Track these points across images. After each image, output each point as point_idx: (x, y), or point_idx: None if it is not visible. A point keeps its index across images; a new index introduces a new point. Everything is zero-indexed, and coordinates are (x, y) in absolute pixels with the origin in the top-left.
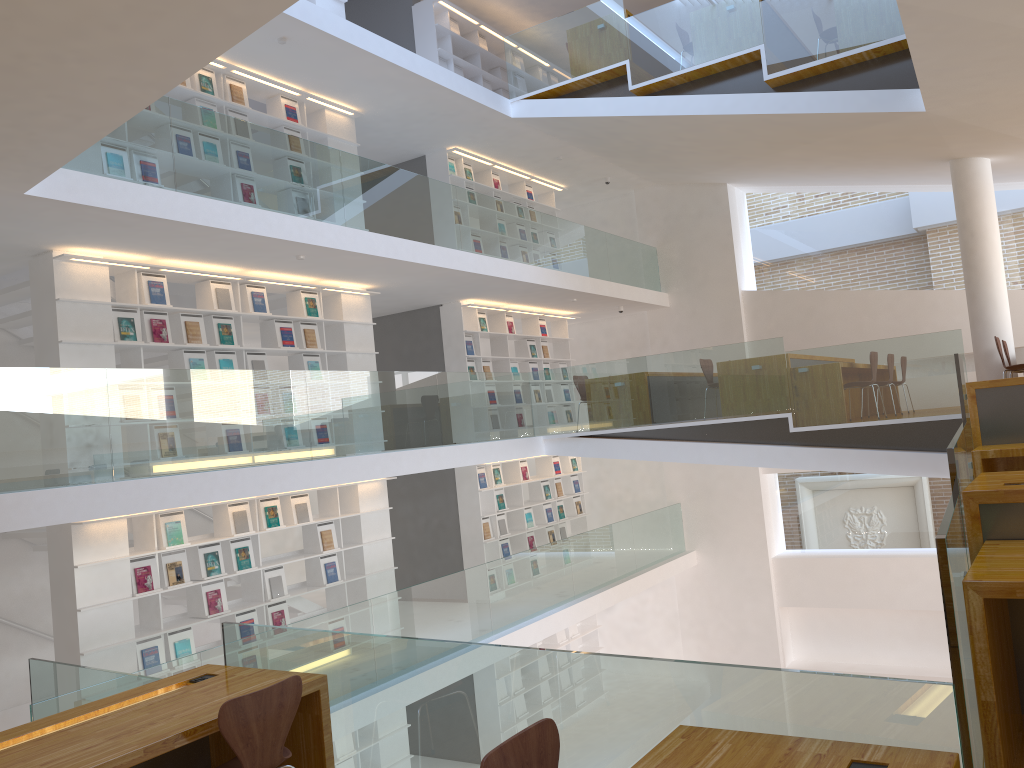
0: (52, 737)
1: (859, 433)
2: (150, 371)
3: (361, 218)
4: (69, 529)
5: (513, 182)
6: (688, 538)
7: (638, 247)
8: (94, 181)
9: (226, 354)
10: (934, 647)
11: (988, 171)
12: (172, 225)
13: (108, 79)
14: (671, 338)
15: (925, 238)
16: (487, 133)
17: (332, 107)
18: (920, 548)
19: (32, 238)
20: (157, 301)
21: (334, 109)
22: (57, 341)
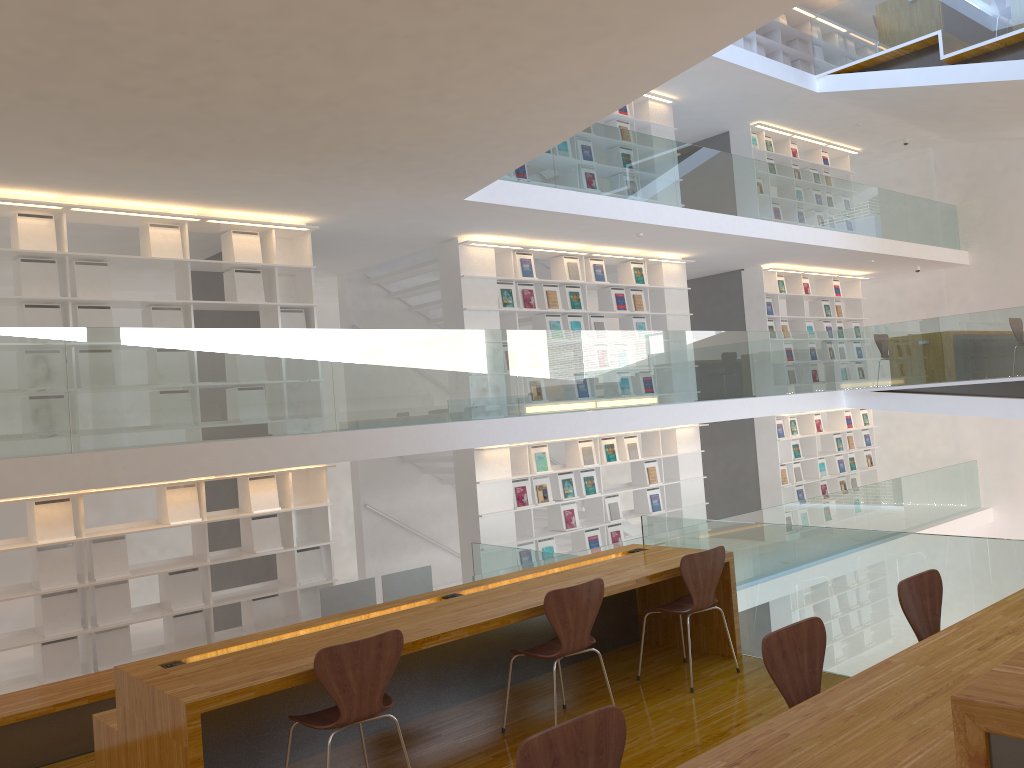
0: (565, 572)
1: None
2: (541, 332)
3: (689, 198)
4: (472, 454)
5: (809, 149)
6: (984, 495)
7: (937, 206)
8: (505, 185)
9: (575, 317)
10: None
11: None
12: (553, 215)
13: (557, 120)
14: (970, 296)
15: None
16: (791, 108)
17: (654, 98)
18: None
19: (448, 229)
20: (527, 275)
21: (656, 99)
22: (462, 308)
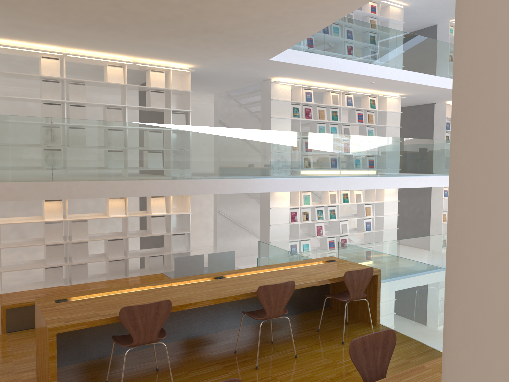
0: (285, 270)
1: None
2: (307, 133)
3: (403, 63)
4: (269, 193)
5: None
6: None
7: None
8: (294, 52)
9: (333, 125)
10: None
11: None
12: (321, 70)
13: (314, 18)
14: None
15: None
16: None
17: (393, 4)
18: None
19: (265, 74)
20: (308, 100)
21: (394, 5)
22: (270, 117)
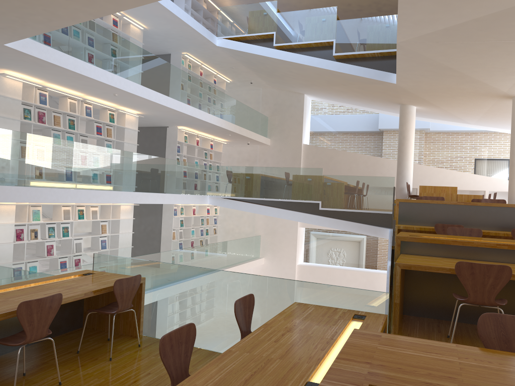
0: (38, 287)
1: (347, 214)
2: (46, 137)
3: (146, 81)
4: None
5: (208, 74)
6: (261, 252)
7: (260, 115)
8: (35, 44)
9: (70, 134)
10: None
11: (414, 112)
12: (64, 70)
13: (73, 8)
14: (268, 160)
15: (384, 135)
16: (203, 50)
17: (134, 23)
18: (360, 268)
19: None
20: (43, 103)
21: (135, 25)
22: None
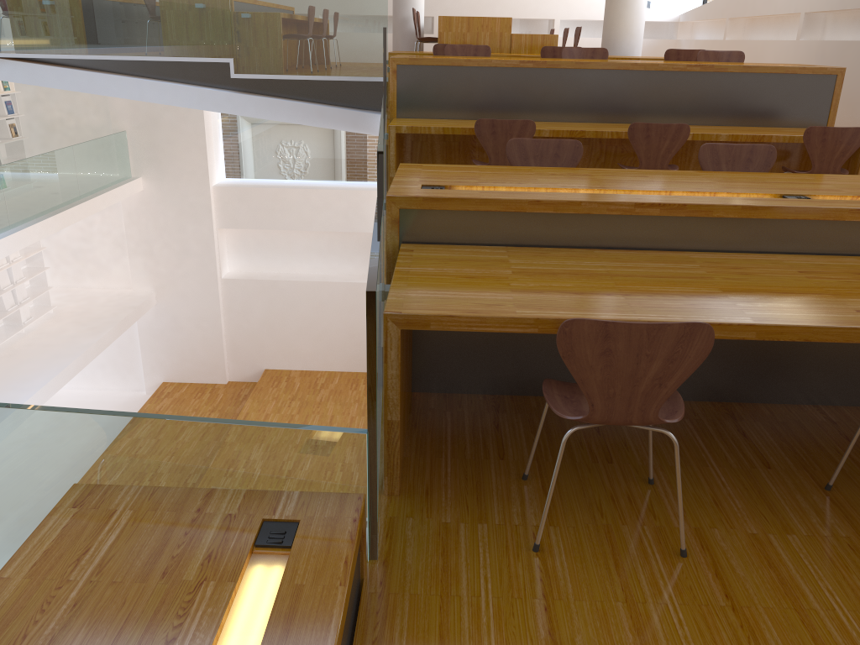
0: None
1: (294, 85)
2: None
3: None
4: None
5: None
6: (134, 165)
7: None
8: None
9: None
10: (338, 259)
11: None
12: None
13: None
14: None
15: None
16: None
17: None
18: (335, 182)
19: None
20: None
21: None
22: None
